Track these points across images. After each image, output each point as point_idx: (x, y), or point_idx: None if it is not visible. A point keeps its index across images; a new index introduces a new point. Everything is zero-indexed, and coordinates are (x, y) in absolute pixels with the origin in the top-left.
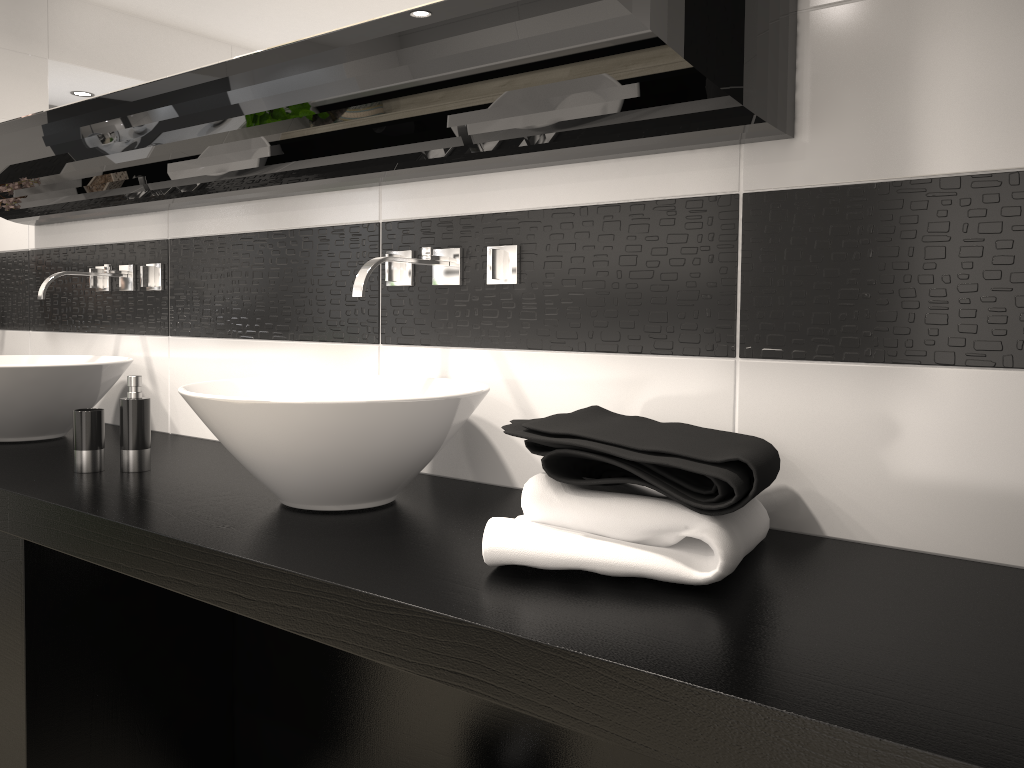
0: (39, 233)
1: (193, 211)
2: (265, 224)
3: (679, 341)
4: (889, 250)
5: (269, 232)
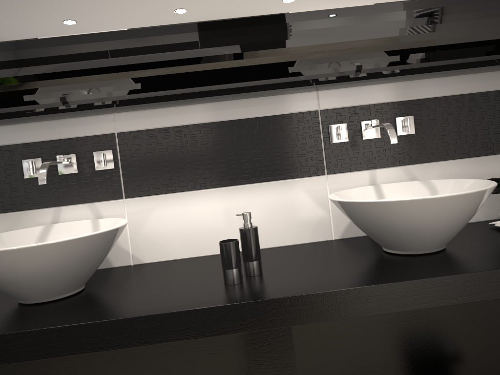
0: None
1: (143, 112)
2: (221, 116)
3: (496, 148)
4: None
5: (225, 121)
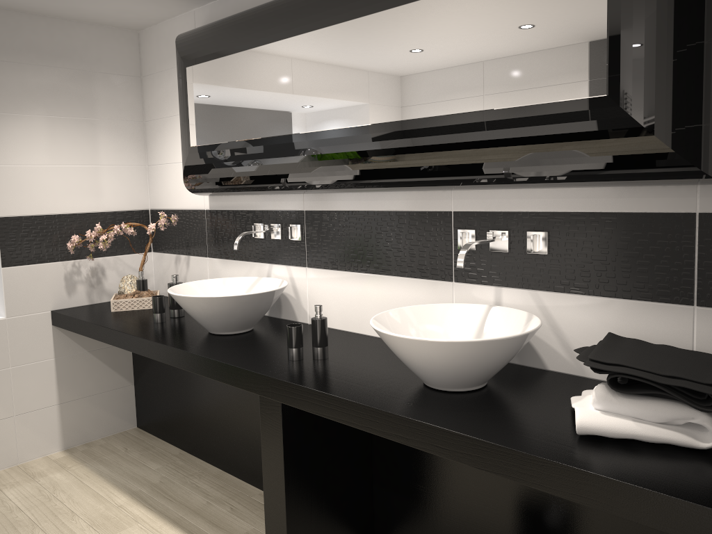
0: (212, 200)
1: (321, 195)
2: (372, 206)
3: (656, 294)
4: None
5: (375, 211)
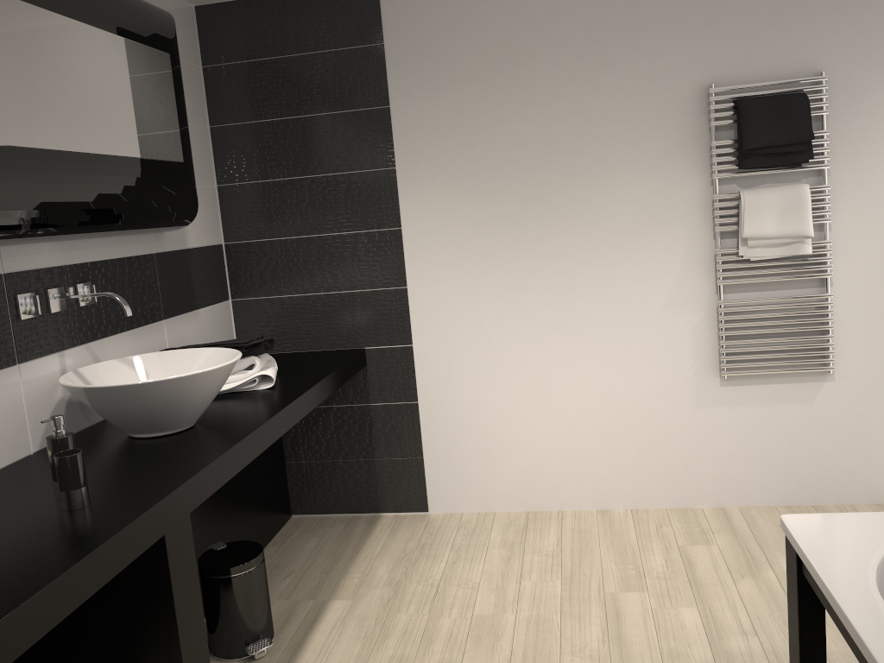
0: None
1: None
2: None
3: (149, 317)
4: (187, 272)
5: None
